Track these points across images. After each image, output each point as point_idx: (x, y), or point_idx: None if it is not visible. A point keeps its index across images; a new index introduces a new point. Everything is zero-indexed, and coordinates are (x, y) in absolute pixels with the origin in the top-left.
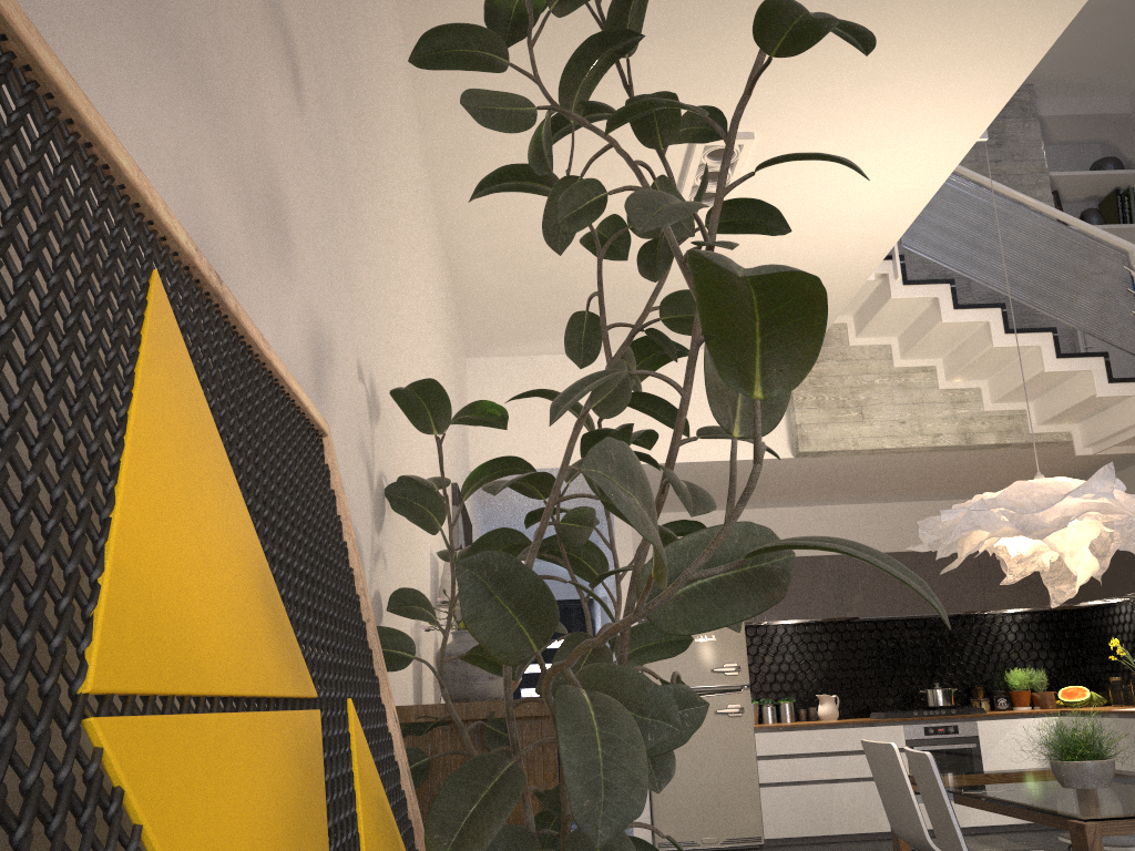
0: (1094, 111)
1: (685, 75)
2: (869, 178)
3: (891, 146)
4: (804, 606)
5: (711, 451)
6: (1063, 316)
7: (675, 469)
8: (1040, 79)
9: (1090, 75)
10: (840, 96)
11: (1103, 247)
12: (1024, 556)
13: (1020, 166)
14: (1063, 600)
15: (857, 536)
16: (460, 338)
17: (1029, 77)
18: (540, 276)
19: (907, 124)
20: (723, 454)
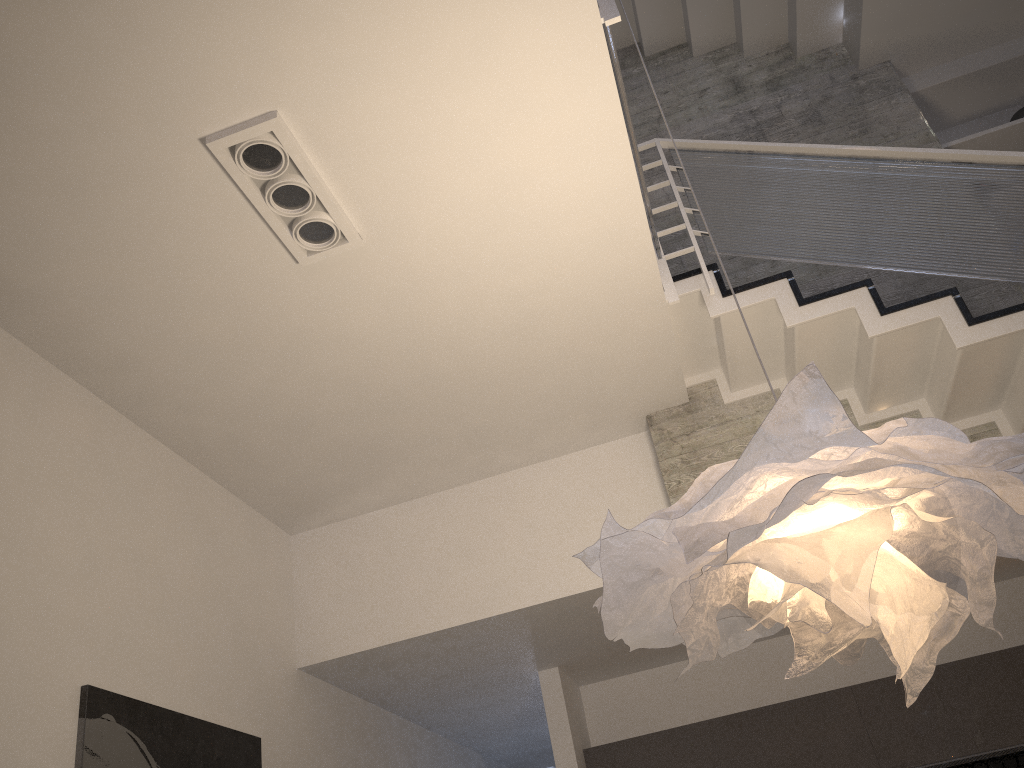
0: (984, 64)
1: (88, 44)
2: (511, 139)
3: (488, 73)
4: (822, 767)
5: (581, 579)
6: (959, 268)
7: (552, 612)
8: (893, 50)
9: (955, 25)
10: (330, 8)
11: (992, 170)
12: (785, 611)
13: (898, 145)
14: (921, 685)
15: (885, 656)
16: (237, 510)
17: (877, 52)
18: (251, 407)
19: (472, 26)
20: (597, 580)
